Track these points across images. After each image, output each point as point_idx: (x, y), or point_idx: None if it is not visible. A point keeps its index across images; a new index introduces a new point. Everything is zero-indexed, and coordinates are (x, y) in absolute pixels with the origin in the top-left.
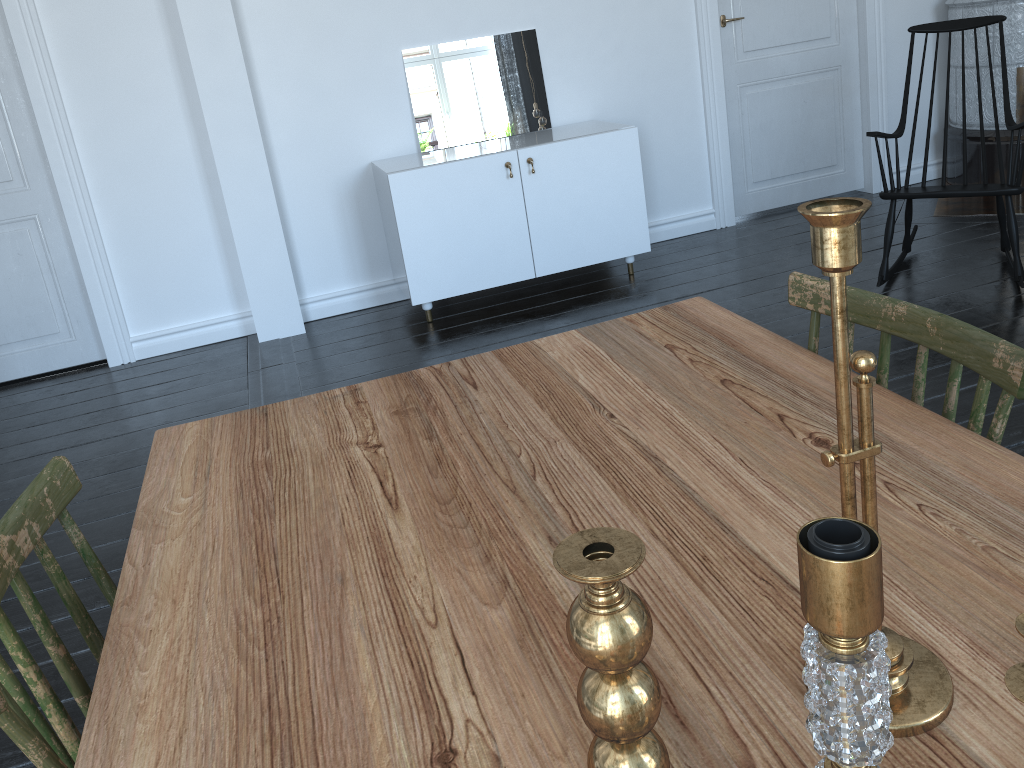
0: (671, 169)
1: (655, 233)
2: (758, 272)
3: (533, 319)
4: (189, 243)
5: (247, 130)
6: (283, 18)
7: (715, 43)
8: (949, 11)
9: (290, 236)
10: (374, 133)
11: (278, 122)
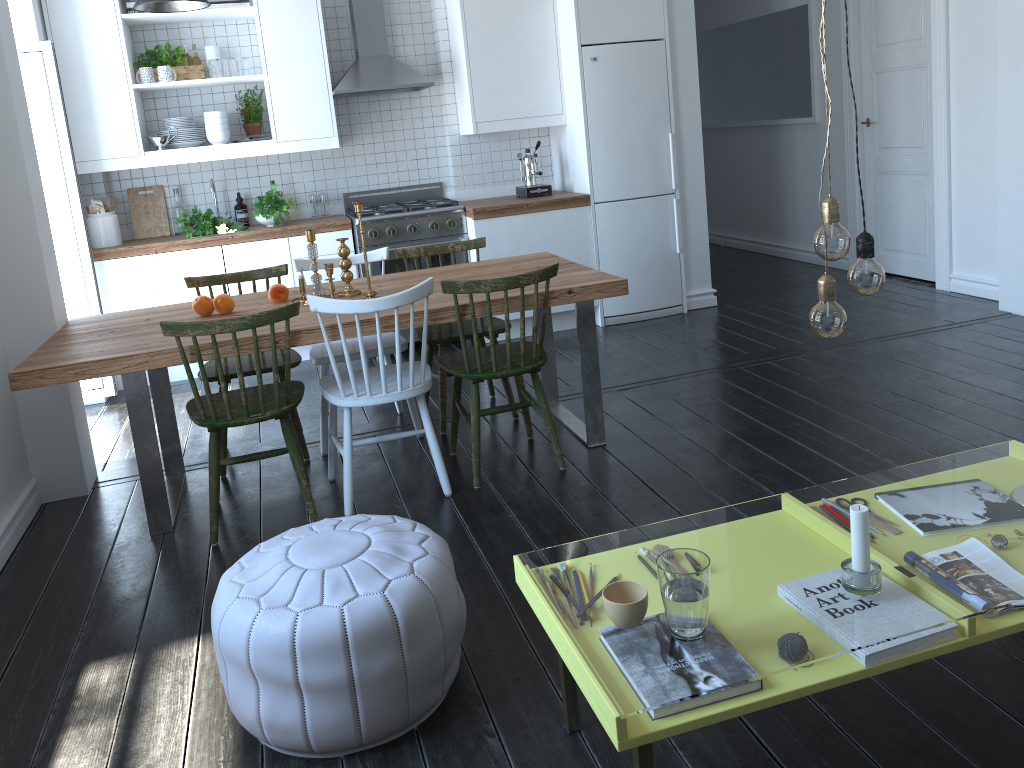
0: None
1: None
2: None
3: None
4: (996, 218)
5: (1022, 140)
6: None
7: None
8: None
9: None
10: None
11: None
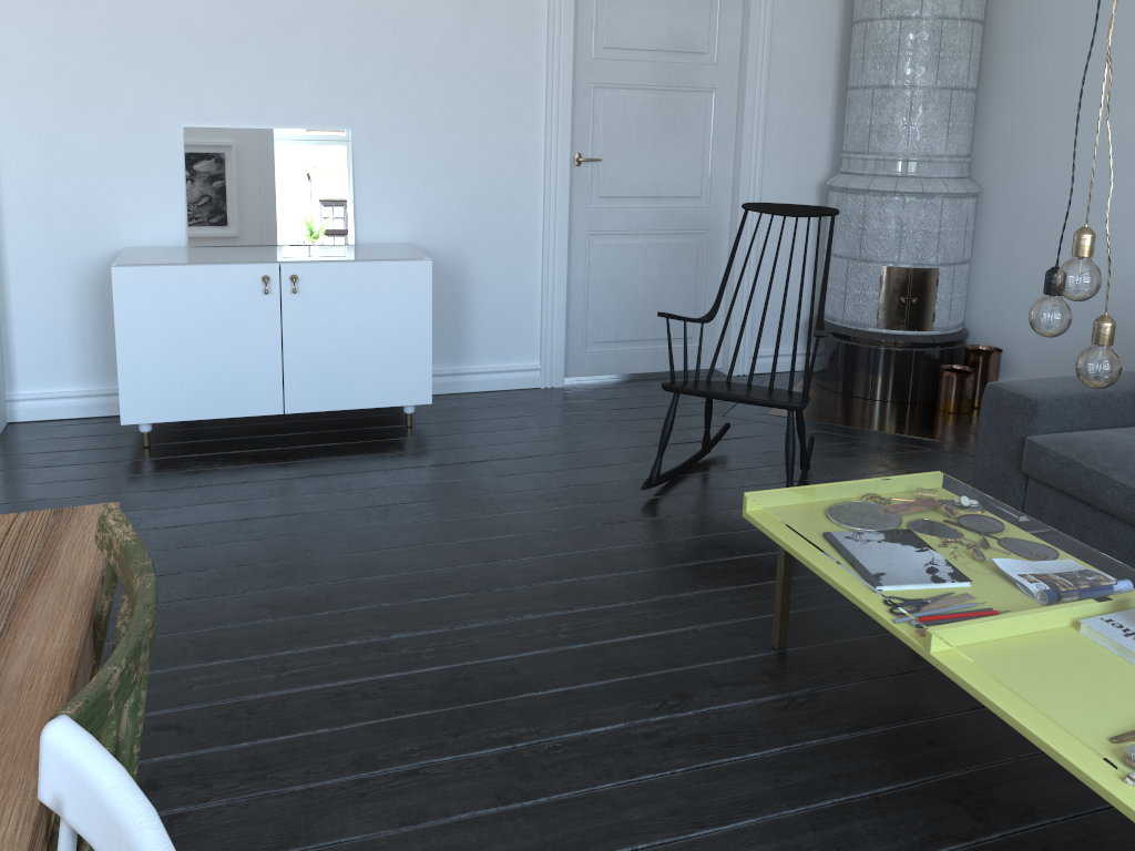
0: (495, 312)
1: (466, 382)
2: (541, 448)
3: (259, 463)
4: None
5: None
6: (41, 66)
7: (563, 182)
8: (829, 192)
9: (8, 318)
10: (135, 215)
11: (15, 183)
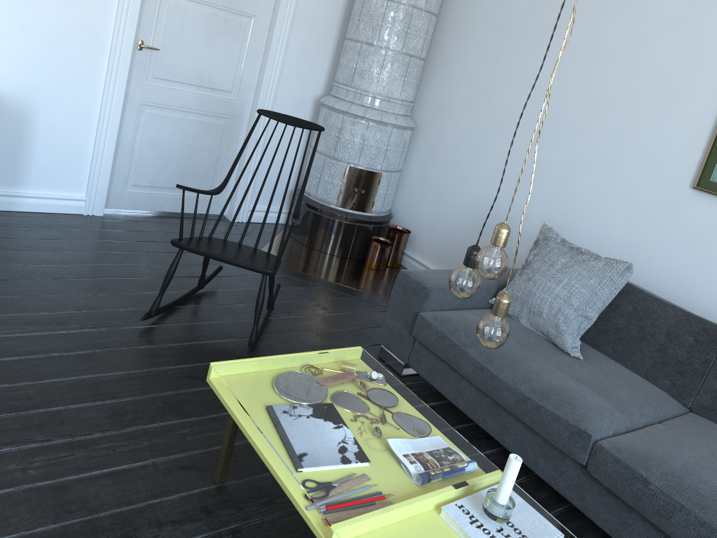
0: (53, 152)
1: (19, 203)
2: (68, 271)
3: None
4: None
5: None
6: None
7: (125, 60)
8: (321, 107)
9: None
10: None
11: None
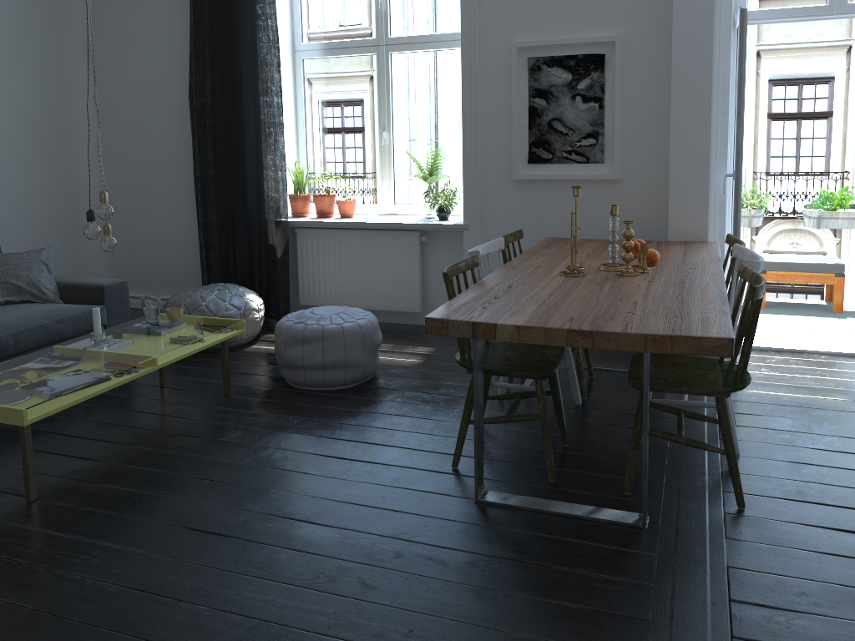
0: None
1: None
2: None
3: None
4: None
5: None
6: None
7: None
8: None
9: None
10: None
11: None
